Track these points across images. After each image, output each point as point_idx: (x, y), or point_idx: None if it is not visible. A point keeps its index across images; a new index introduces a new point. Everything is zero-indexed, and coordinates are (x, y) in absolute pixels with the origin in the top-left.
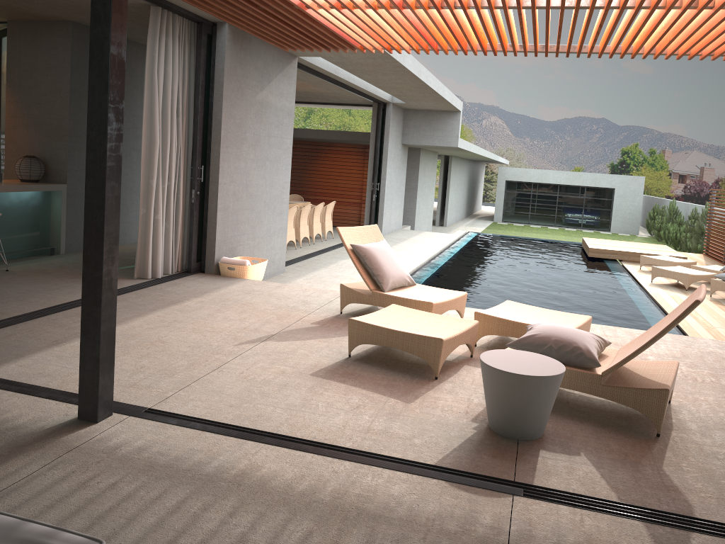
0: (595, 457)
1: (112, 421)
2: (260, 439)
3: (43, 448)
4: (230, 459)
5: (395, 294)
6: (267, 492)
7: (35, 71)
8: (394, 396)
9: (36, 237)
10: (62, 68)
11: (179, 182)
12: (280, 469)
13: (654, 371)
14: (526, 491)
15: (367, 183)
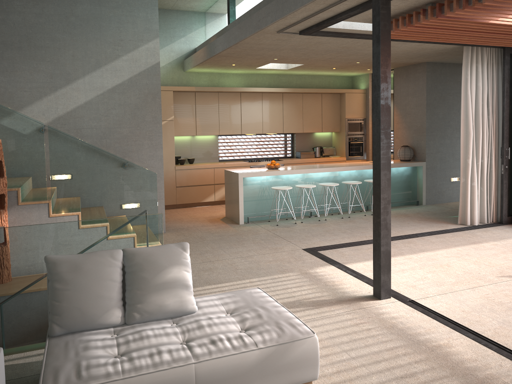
0: None
1: (388, 300)
2: (464, 333)
3: (349, 304)
4: (437, 337)
5: None
6: (445, 359)
7: (408, 95)
8: None
9: (408, 194)
10: (421, 91)
11: (491, 159)
12: (463, 352)
13: None
14: None
15: None
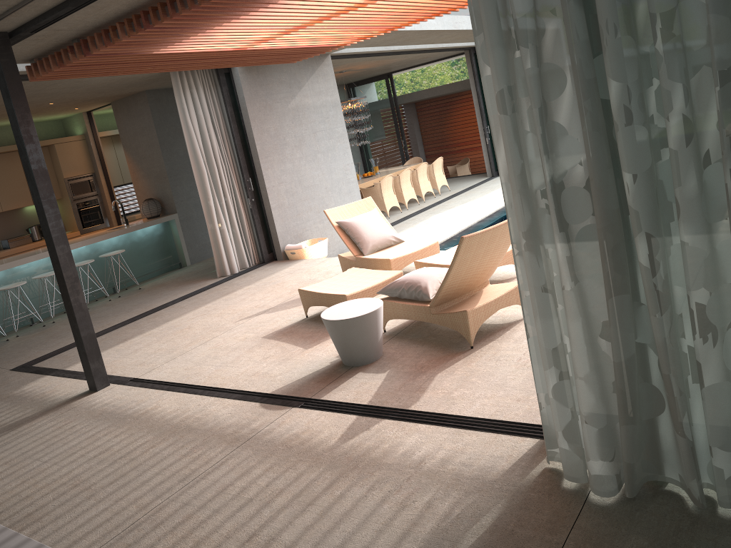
0: (394, 373)
1: (106, 389)
2: (177, 389)
3: (58, 410)
4: (147, 404)
5: (372, 255)
6: (147, 422)
7: (136, 135)
8: (303, 345)
9: (166, 258)
10: (150, 127)
11: (236, 195)
12: (168, 407)
13: (495, 293)
14: (305, 403)
15: (479, 128)
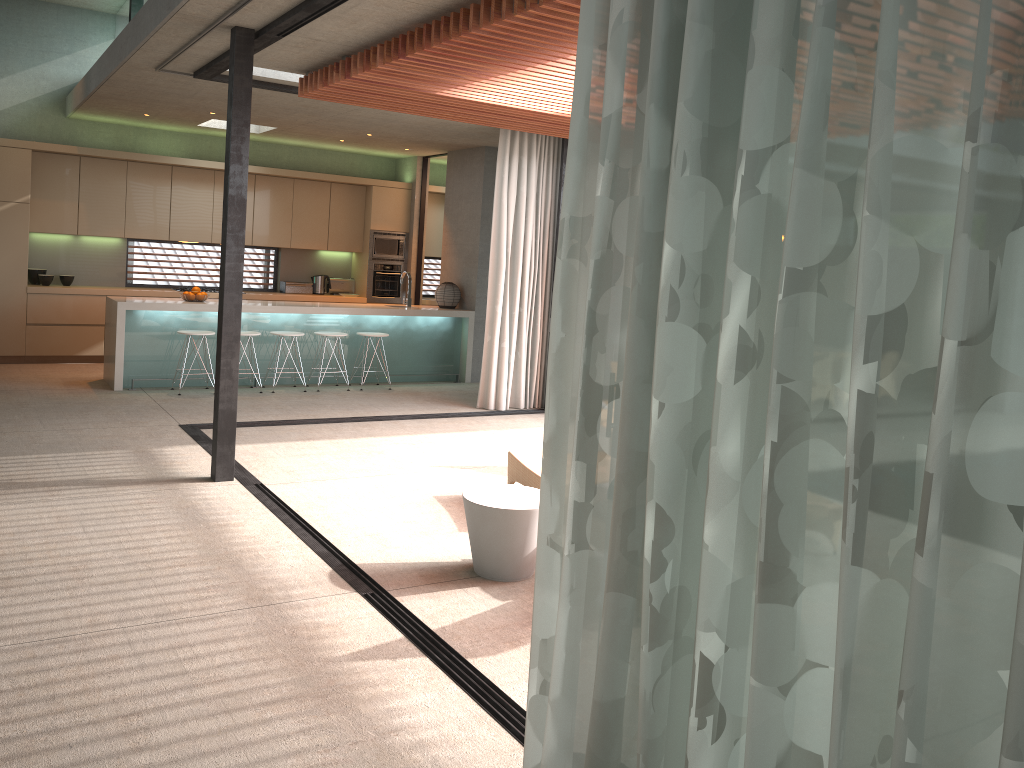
0: (513, 606)
1: (225, 483)
2: (280, 514)
3: (161, 485)
4: (236, 517)
5: None
6: (212, 536)
7: (461, 199)
8: (462, 525)
9: (443, 363)
10: (477, 194)
11: (537, 309)
12: (249, 530)
13: None
14: (373, 593)
15: None
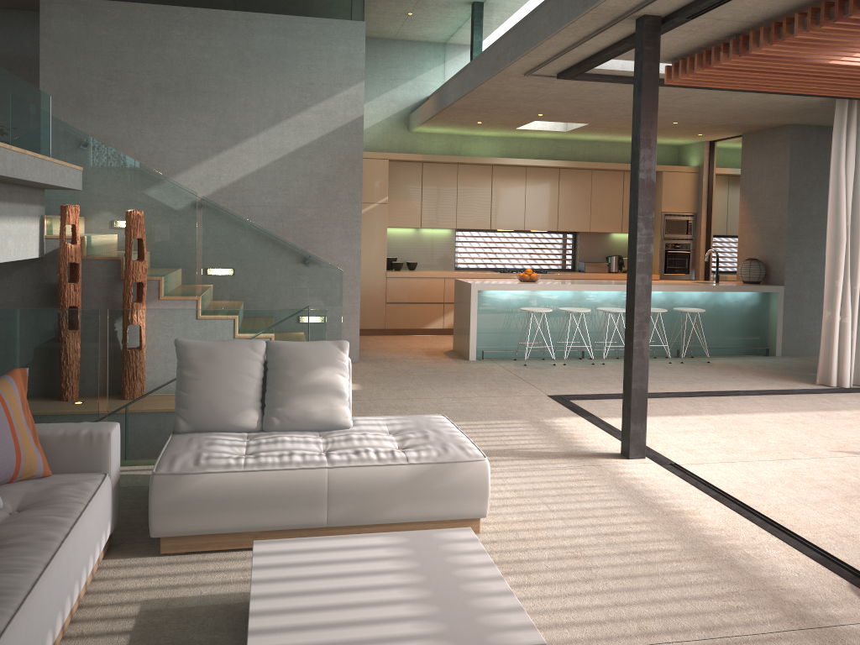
0: None
1: (639, 461)
2: (726, 503)
3: (581, 459)
4: (683, 503)
5: None
6: (678, 525)
7: (761, 178)
8: None
9: (751, 337)
10: (782, 171)
11: None
12: (709, 520)
13: None
14: None
15: None
